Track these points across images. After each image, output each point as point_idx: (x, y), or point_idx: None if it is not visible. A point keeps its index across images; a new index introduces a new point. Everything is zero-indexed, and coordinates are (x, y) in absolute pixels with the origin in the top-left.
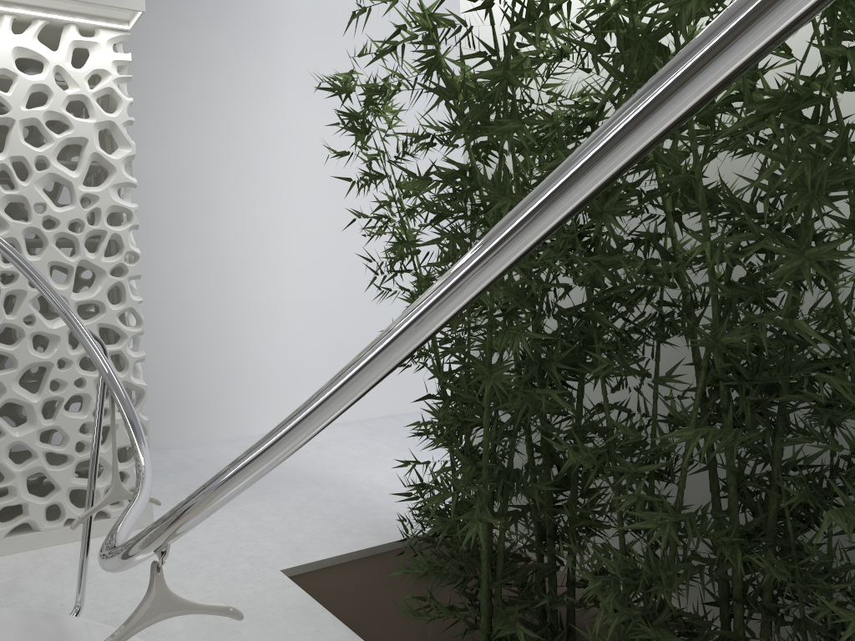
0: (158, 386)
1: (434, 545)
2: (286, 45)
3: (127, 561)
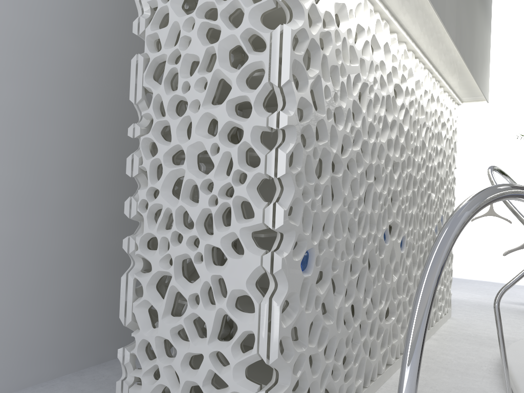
0: None
1: None
2: None
3: None
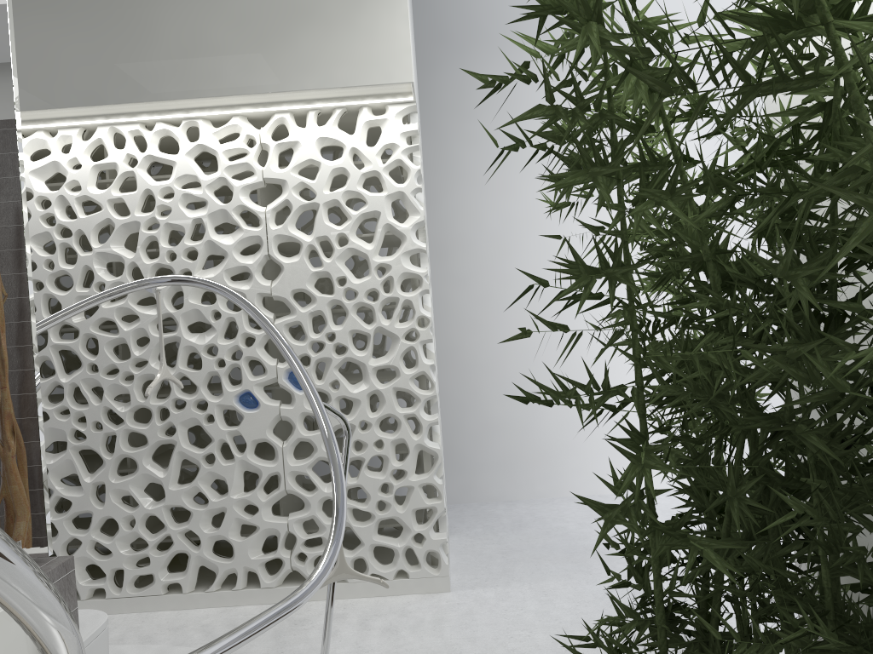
0: (506, 438)
1: None
2: None
3: None
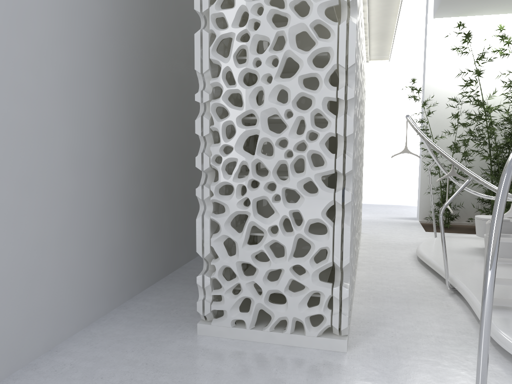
0: None
1: None
2: None
3: None
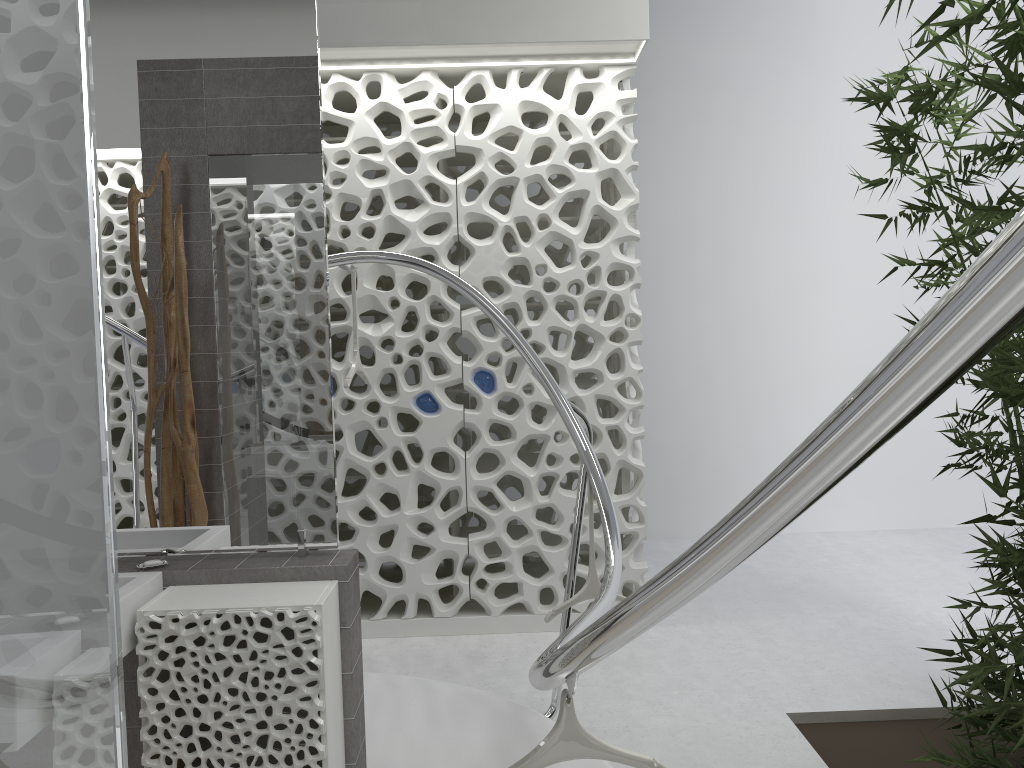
0: (671, 465)
1: (985, 732)
2: (837, 44)
3: (541, 682)
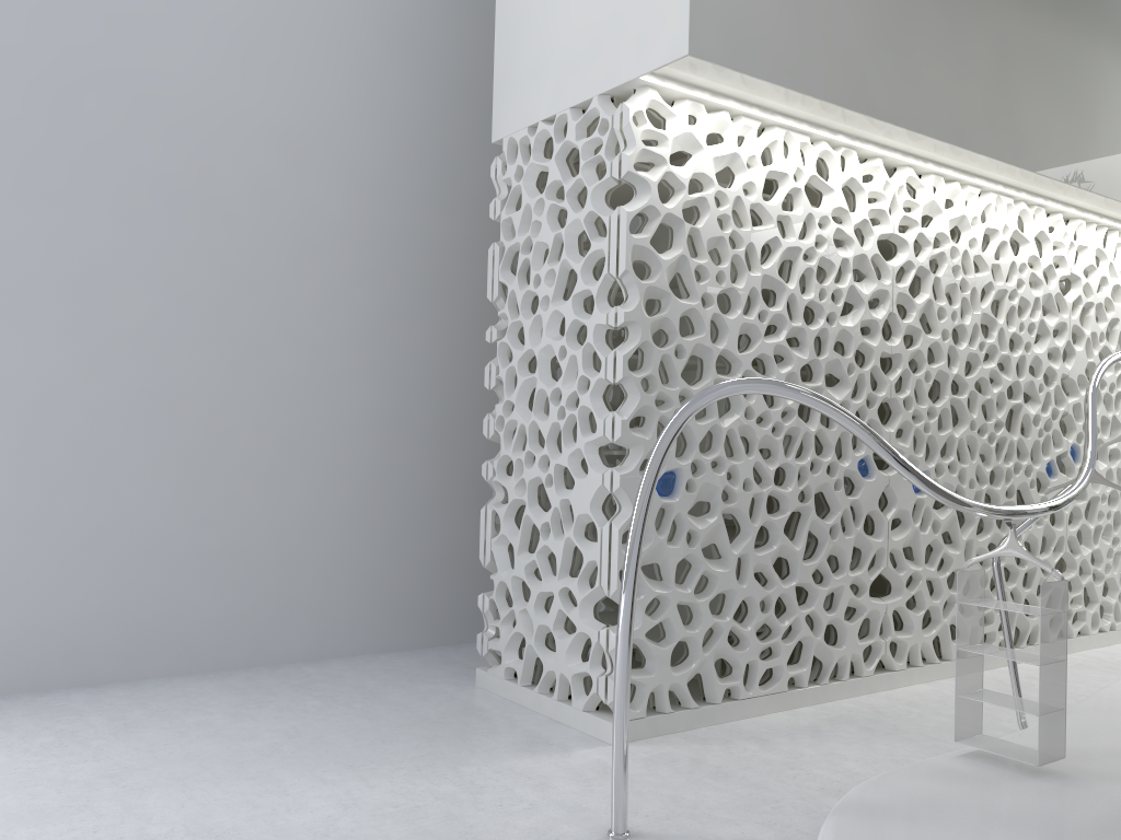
0: None
1: None
2: None
3: None
